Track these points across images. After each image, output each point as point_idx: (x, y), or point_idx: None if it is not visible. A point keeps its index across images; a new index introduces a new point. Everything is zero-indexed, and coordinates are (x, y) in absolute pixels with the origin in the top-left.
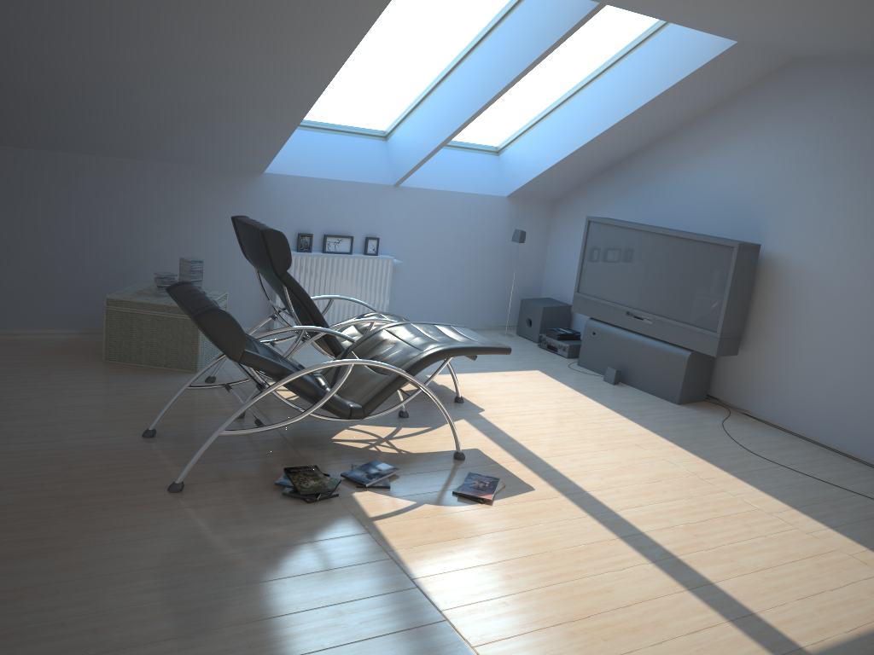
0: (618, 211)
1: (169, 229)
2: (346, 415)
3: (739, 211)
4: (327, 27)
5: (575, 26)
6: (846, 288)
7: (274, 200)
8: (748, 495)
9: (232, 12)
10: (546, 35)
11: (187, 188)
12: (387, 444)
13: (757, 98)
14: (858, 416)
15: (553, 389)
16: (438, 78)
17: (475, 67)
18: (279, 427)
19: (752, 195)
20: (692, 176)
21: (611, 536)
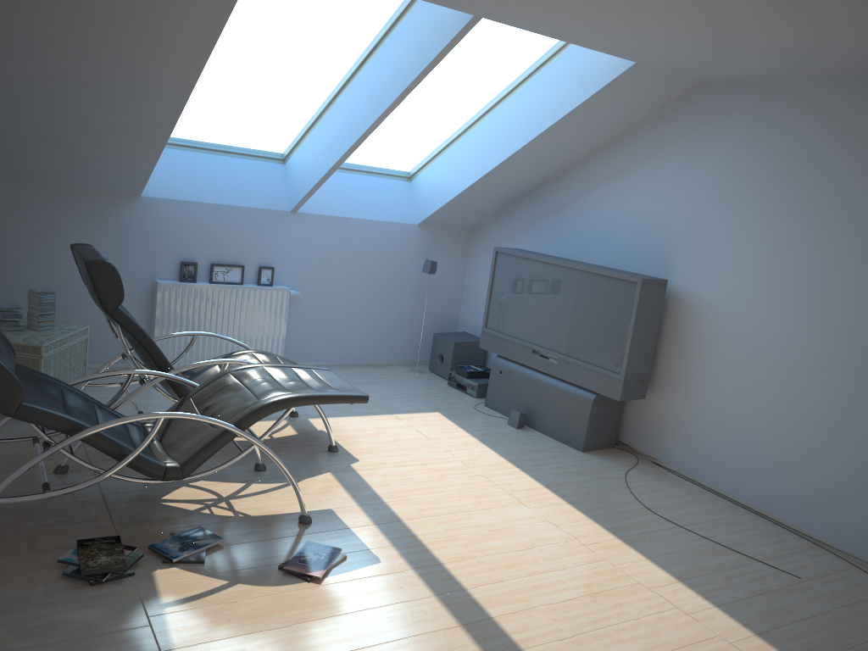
0: (531, 241)
1: (29, 256)
2: (158, 476)
3: (648, 243)
4: (168, 36)
5: (452, 40)
6: (753, 329)
7: (153, 226)
8: (632, 564)
9: (51, 15)
10: (426, 51)
11: (50, 211)
12: (226, 505)
13: (665, 124)
14: (766, 469)
15: (447, 434)
16: (329, 97)
17: (363, 86)
18: (68, 493)
19: (660, 227)
20: (602, 206)
21: (452, 623)
